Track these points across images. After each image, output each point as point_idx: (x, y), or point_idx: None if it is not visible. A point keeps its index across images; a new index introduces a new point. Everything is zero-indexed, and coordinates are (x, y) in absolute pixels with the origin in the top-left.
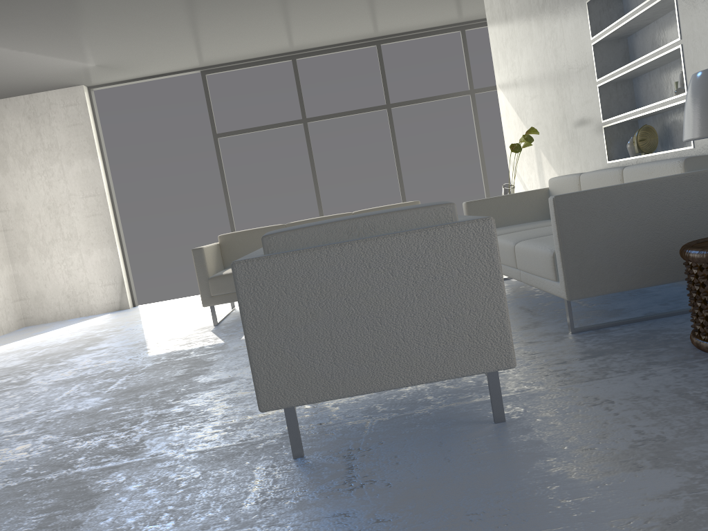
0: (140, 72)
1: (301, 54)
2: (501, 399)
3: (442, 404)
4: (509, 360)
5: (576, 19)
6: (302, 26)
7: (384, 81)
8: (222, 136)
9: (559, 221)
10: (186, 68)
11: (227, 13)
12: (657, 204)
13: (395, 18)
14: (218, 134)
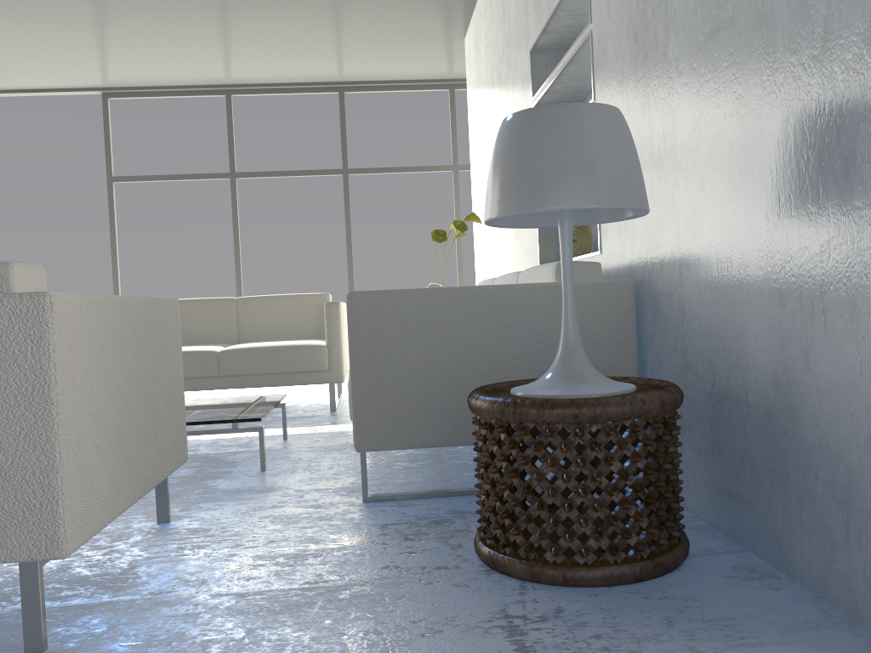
0: (14, 81)
1: (238, 89)
2: (40, 612)
3: (19, 603)
4: (53, 545)
5: (523, 74)
6: (227, 50)
7: (344, 138)
8: (119, 181)
9: (352, 330)
10: (80, 85)
11: (109, 13)
12: (502, 322)
13: (356, 58)
14: (115, 177)
